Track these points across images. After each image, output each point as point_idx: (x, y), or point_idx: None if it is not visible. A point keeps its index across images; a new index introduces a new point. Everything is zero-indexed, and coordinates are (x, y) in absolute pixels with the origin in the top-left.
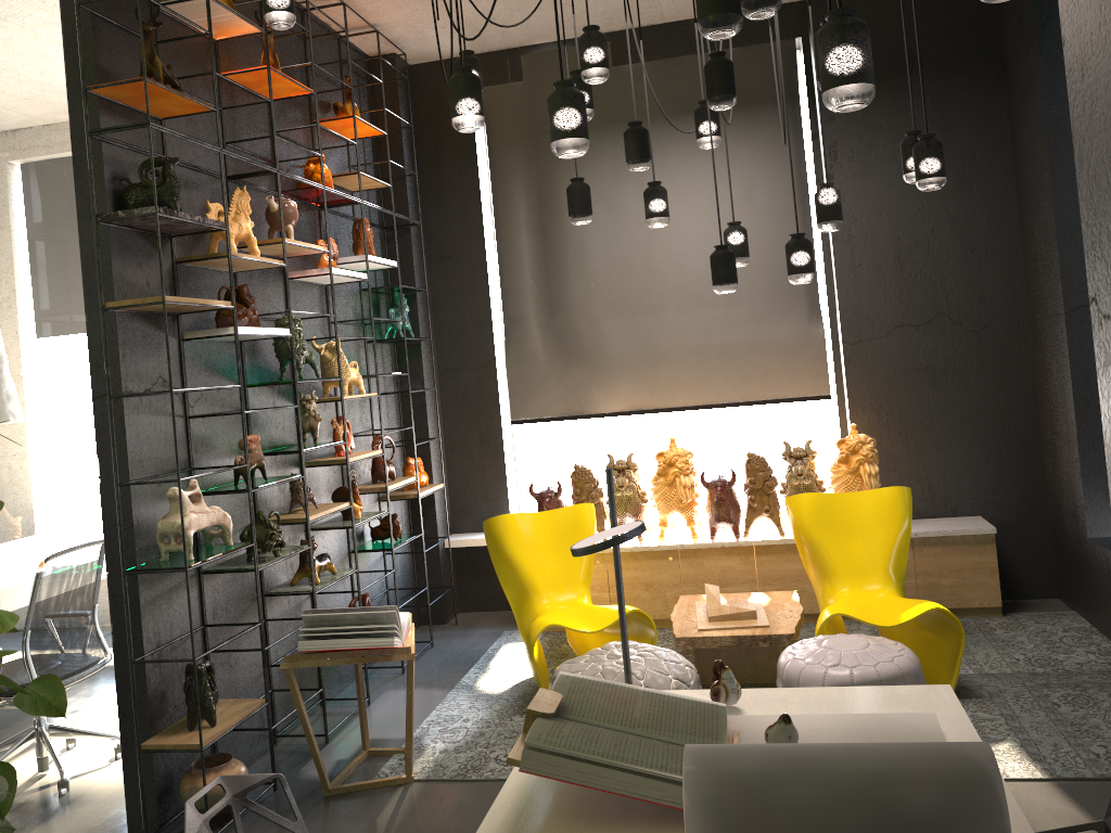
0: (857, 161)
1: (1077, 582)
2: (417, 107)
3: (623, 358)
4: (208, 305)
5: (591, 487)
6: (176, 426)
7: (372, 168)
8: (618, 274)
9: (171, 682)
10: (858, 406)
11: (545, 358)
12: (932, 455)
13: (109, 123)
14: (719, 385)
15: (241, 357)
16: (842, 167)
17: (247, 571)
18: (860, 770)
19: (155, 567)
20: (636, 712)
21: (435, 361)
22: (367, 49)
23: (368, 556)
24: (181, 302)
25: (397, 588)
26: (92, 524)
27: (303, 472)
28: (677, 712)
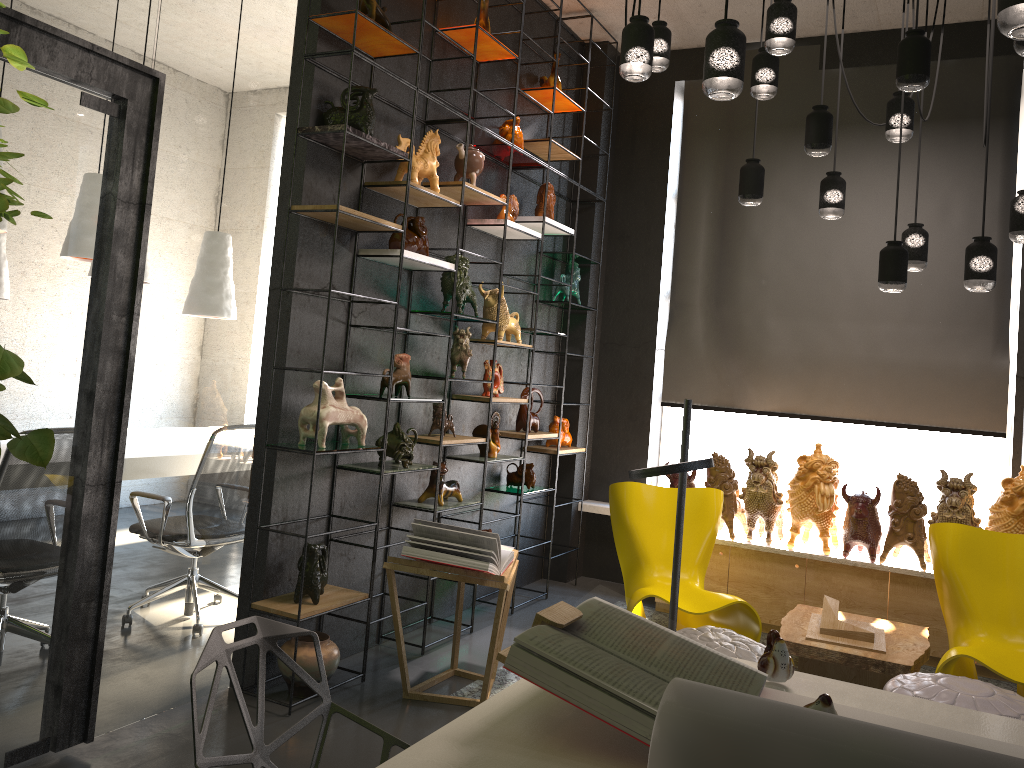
0: None
1: None
2: (621, 95)
3: (783, 359)
4: (379, 223)
5: (726, 477)
6: (337, 330)
7: (569, 144)
8: (792, 275)
9: (290, 557)
10: None
11: (704, 347)
12: None
13: (324, 51)
14: (881, 402)
15: (409, 284)
16: None
17: (374, 473)
18: (874, 754)
19: (290, 447)
20: (657, 650)
21: (599, 333)
22: (582, 35)
23: (500, 499)
24: (354, 214)
25: (524, 535)
26: (246, 397)
27: (444, 398)
28: (704, 663)
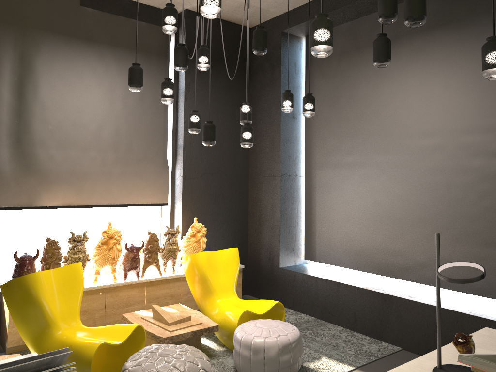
0: (197, 94)
1: (266, 286)
2: None
3: (64, 174)
4: None
5: (59, 252)
6: None
7: None
8: (67, 124)
9: None
10: (186, 209)
11: (9, 168)
12: (211, 233)
13: None
14: (116, 194)
15: None
16: (191, 96)
17: None
18: None
19: None
20: None
21: None
22: None
23: None
24: None
25: None
26: None
27: None
28: None
